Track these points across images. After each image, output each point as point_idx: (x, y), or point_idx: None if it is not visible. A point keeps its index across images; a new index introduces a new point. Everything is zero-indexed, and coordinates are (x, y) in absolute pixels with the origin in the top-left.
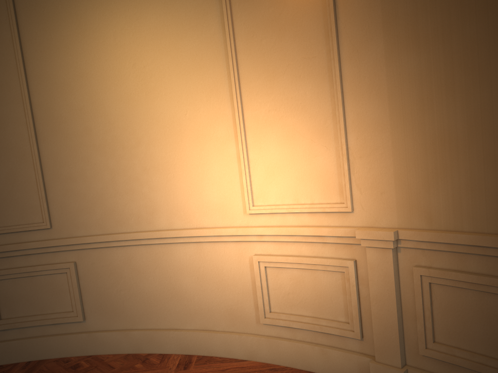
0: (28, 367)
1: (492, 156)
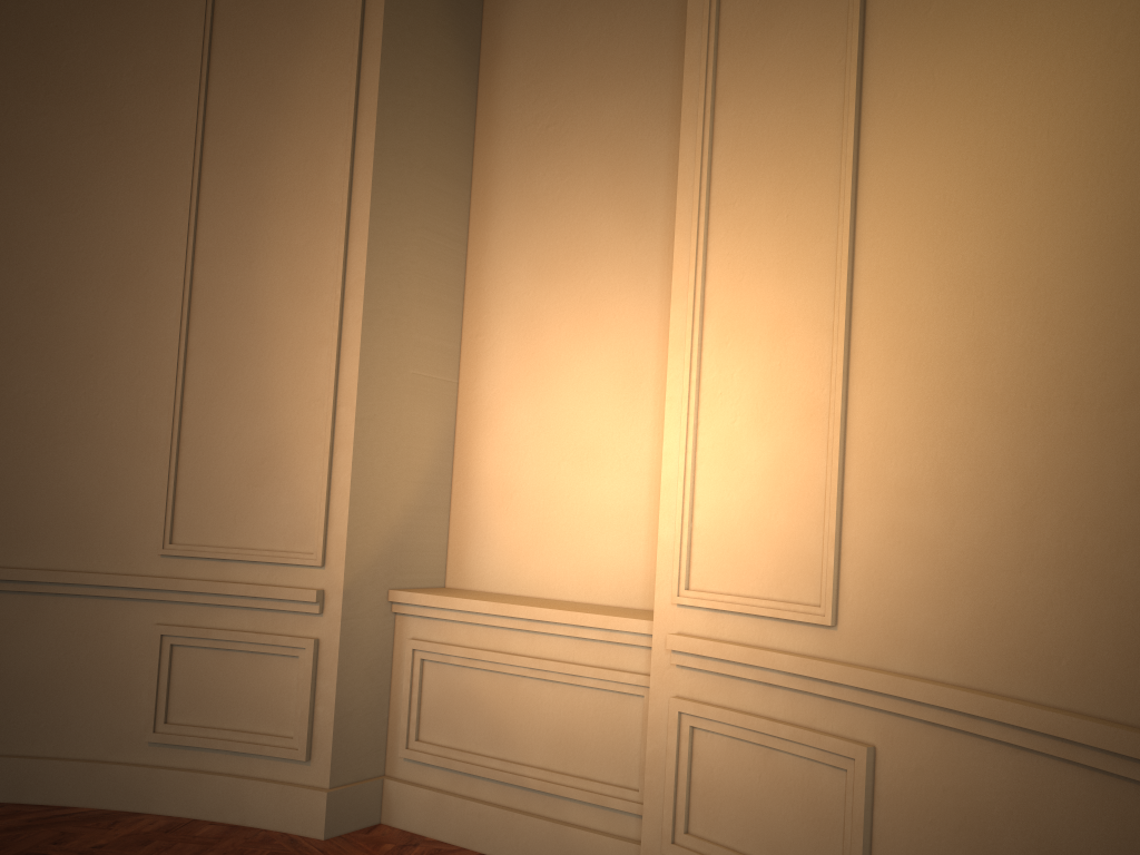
0: None
1: None
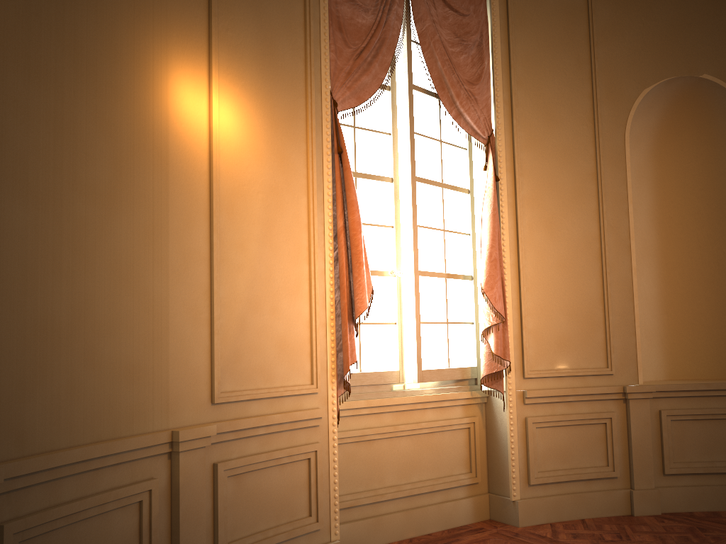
0: None
1: (92, 353)
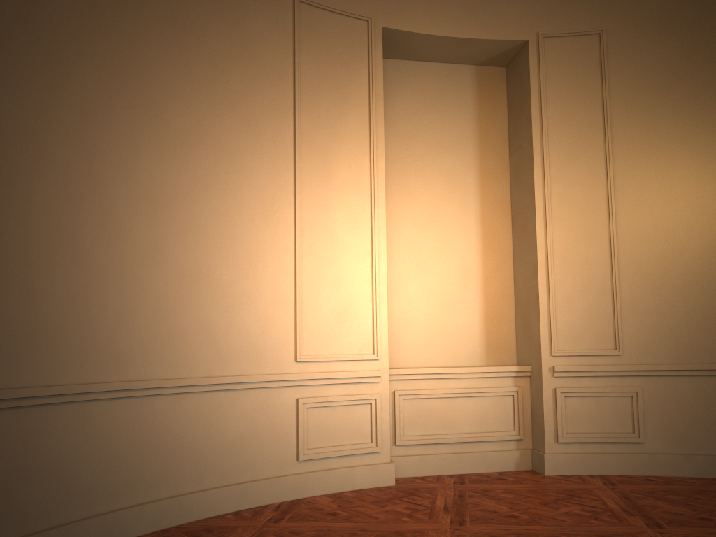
0: (599, 477)
1: None
